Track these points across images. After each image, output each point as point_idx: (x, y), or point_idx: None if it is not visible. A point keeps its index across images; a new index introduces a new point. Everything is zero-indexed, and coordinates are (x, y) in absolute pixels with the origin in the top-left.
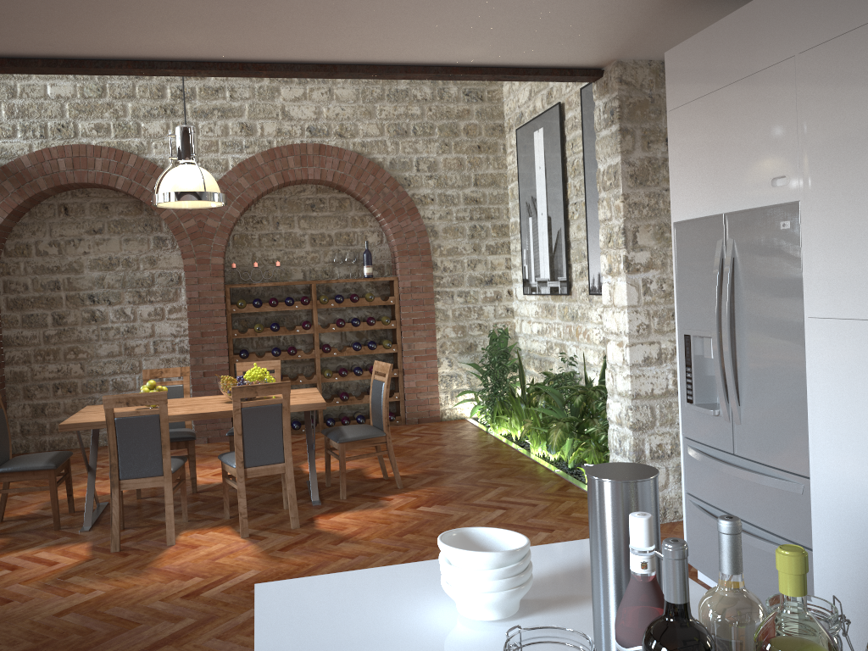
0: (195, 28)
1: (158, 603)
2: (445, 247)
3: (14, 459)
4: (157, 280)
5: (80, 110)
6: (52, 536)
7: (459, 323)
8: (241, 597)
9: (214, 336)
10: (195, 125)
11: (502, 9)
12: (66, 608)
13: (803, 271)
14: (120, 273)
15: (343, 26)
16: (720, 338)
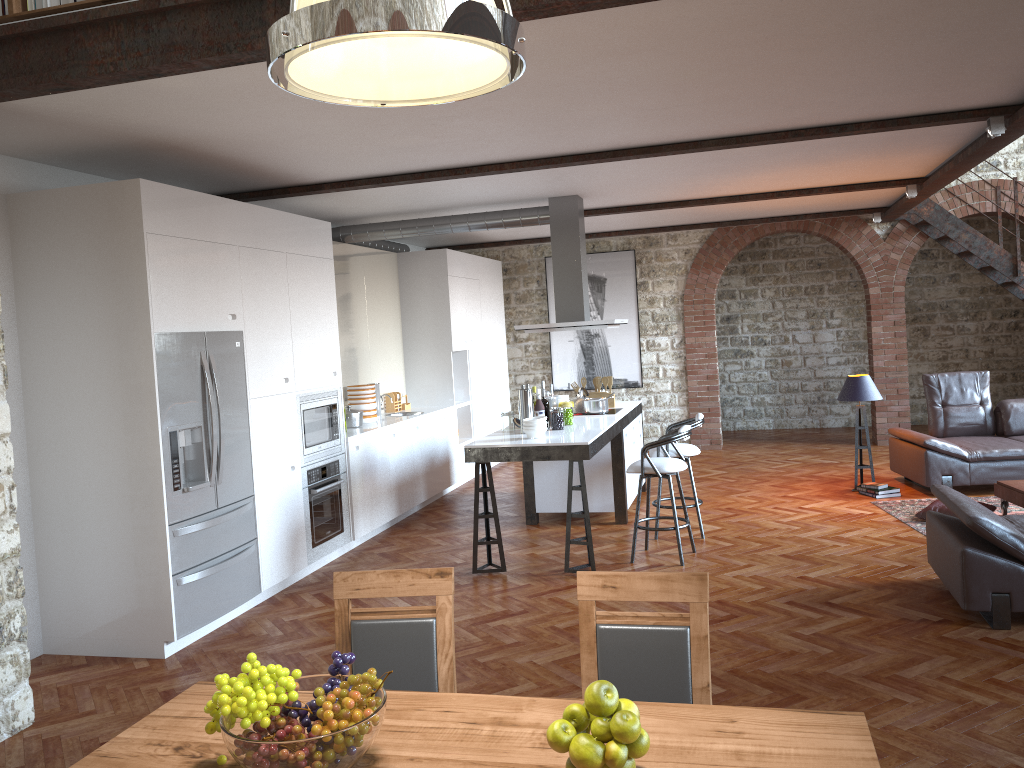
0: None
1: None
2: None
3: None
4: None
5: None
6: None
7: None
8: None
9: None
10: None
11: (257, 114)
12: None
13: (246, 372)
14: None
15: None
16: (205, 425)
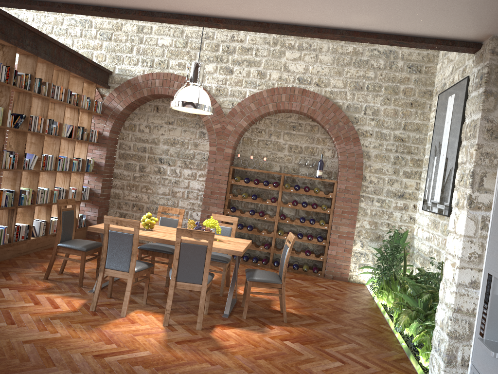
0: None
1: (77, 355)
2: (373, 167)
3: (71, 240)
4: (196, 156)
5: (172, 54)
6: (73, 290)
7: (374, 219)
8: (123, 369)
9: (217, 195)
10: (232, 68)
11: None
12: (32, 339)
13: None
14: (178, 149)
15: None
16: None
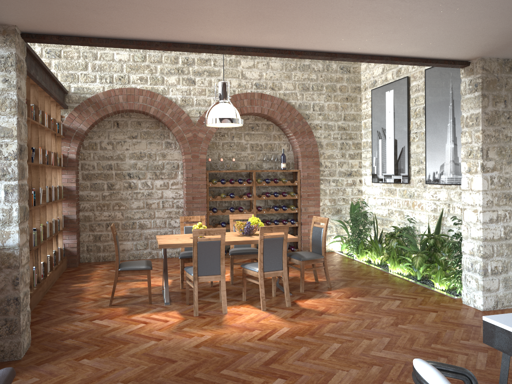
0: (285, 32)
1: (247, 343)
2: (326, 154)
3: (124, 263)
4: (165, 166)
5: (132, 68)
6: (150, 307)
7: (332, 197)
8: (291, 340)
9: (199, 199)
10: (194, 79)
11: (450, 30)
12: (197, 343)
13: None
14: (145, 161)
15: (361, 34)
16: None
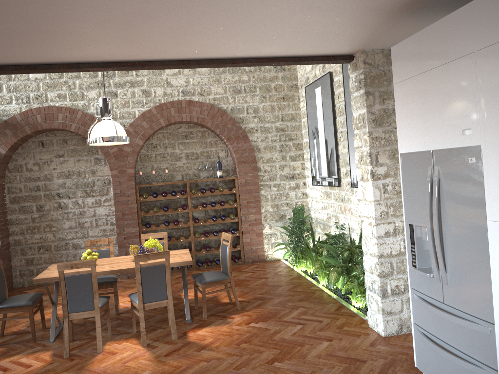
0: (100, 44)
1: None
2: (265, 158)
3: (9, 298)
4: (96, 183)
5: (49, 86)
6: (30, 346)
7: (275, 202)
8: None
9: (130, 216)
10: (115, 92)
11: (287, 25)
12: None
13: (485, 190)
14: (75, 179)
15: (191, 39)
16: (432, 229)
